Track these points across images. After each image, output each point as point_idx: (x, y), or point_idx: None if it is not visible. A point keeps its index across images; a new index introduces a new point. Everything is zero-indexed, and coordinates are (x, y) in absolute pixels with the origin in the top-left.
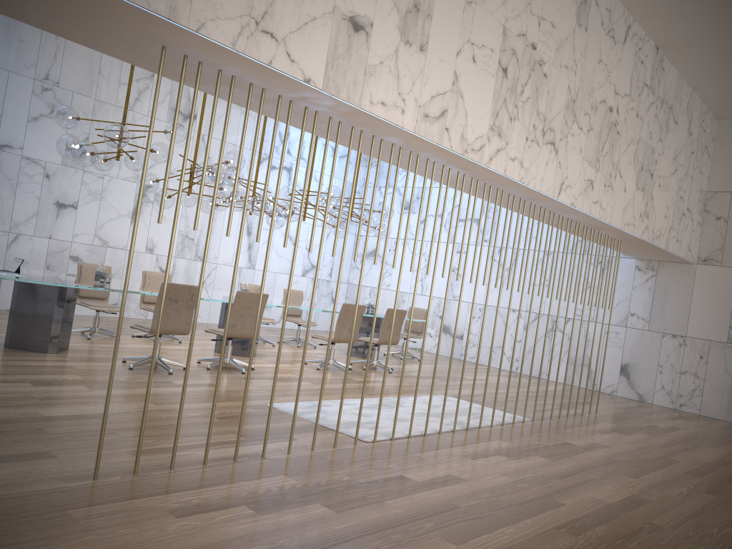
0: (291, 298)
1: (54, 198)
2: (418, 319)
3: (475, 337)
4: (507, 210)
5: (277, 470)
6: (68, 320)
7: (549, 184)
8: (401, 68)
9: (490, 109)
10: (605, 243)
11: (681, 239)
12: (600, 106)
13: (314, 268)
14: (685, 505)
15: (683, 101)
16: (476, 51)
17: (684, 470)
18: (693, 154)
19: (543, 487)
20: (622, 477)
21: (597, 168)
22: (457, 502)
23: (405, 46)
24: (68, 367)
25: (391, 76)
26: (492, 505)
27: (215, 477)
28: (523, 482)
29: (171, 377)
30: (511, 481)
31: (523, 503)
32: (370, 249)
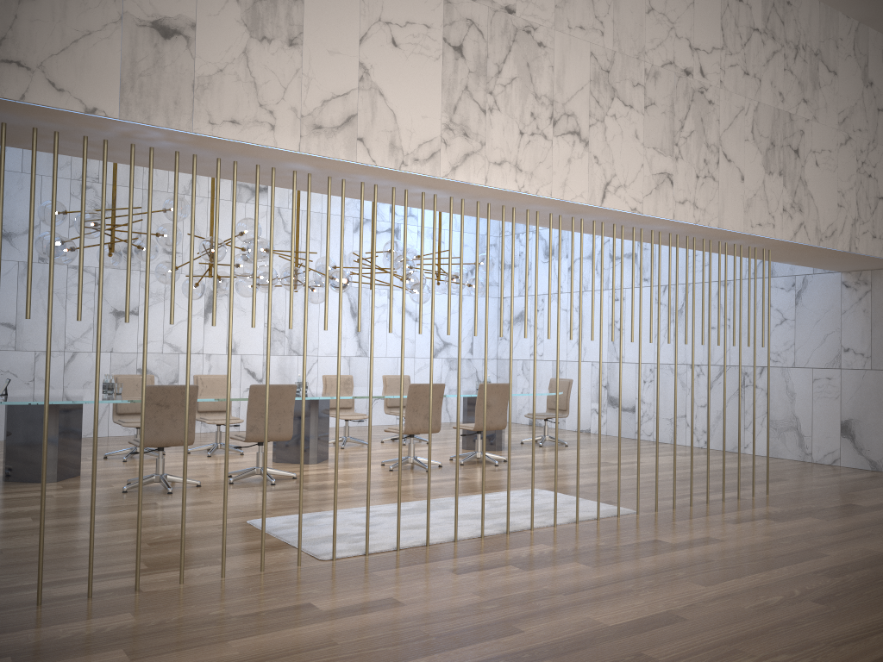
0: (393, 386)
1: (110, 306)
2: (544, 392)
3: (649, 408)
4: (527, 232)
5: (131, 606)
6: (71, 442)
7: (580, 188)
8: (258, 73)
9: (440, 103)
10: (734, 256)
11: (882, 233)
12: (663, 71)
13: (448, 346)
14: (747, 622)
15: (843, 41)
16: (397, 32)
17: (819, 567)
18: (881, 112)
19: (520, 608)
20: (685, 586)
21: (677, 155)
22: (342, 637)
23: (261, 44)
24: (46, 496)
25: (242, 85)
26: (393, 639)
27: (28, 620)
28: (496, 603)
29: (163, 498)
30: (478, 602)
31: (452, 633)
32: (516, 312)
